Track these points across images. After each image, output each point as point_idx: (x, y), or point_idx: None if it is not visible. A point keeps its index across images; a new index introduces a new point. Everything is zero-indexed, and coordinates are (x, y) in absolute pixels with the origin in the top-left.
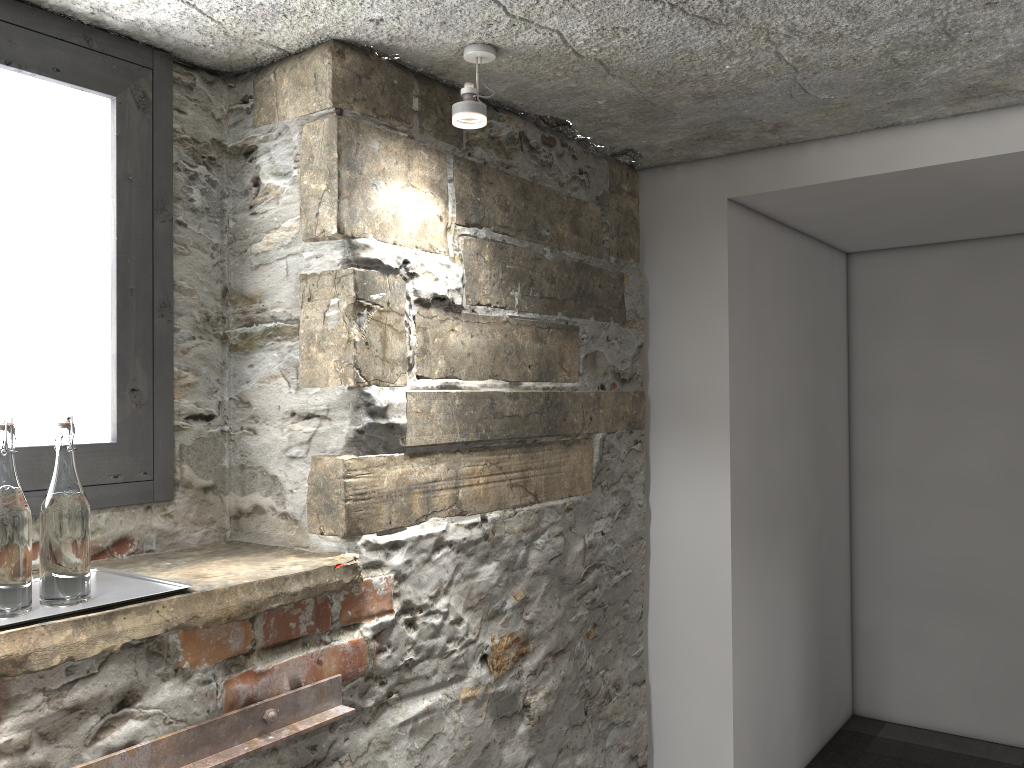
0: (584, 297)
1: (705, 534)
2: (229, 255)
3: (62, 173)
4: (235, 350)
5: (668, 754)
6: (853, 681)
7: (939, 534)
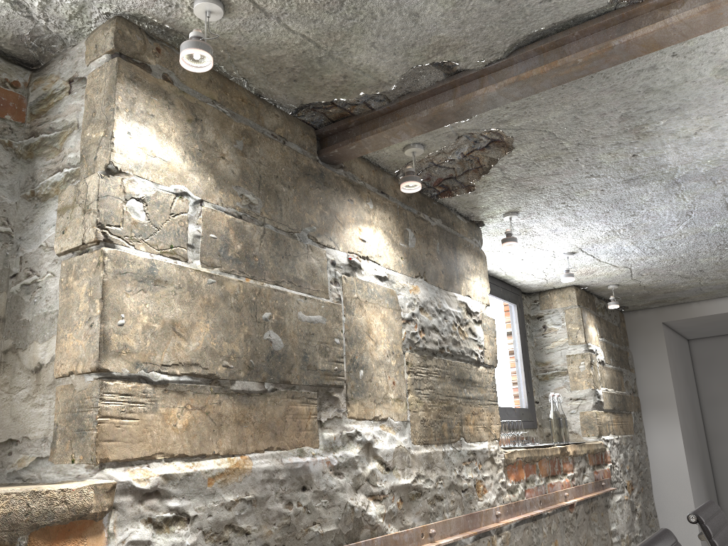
0: (621, 360)
1: (673, 452)
2: (535, 350)
3: (509, 328)
4: (540, 380)
5: None
6: None
7: None
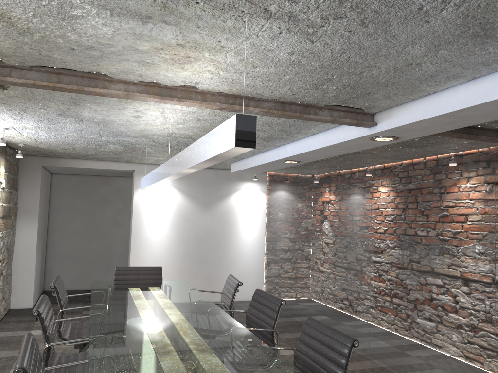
0: (13, 185)
1: (30, 239)
2: None
3: None
4: None
5: (16, 292)
6: (44, 282)
7: (69, 243)
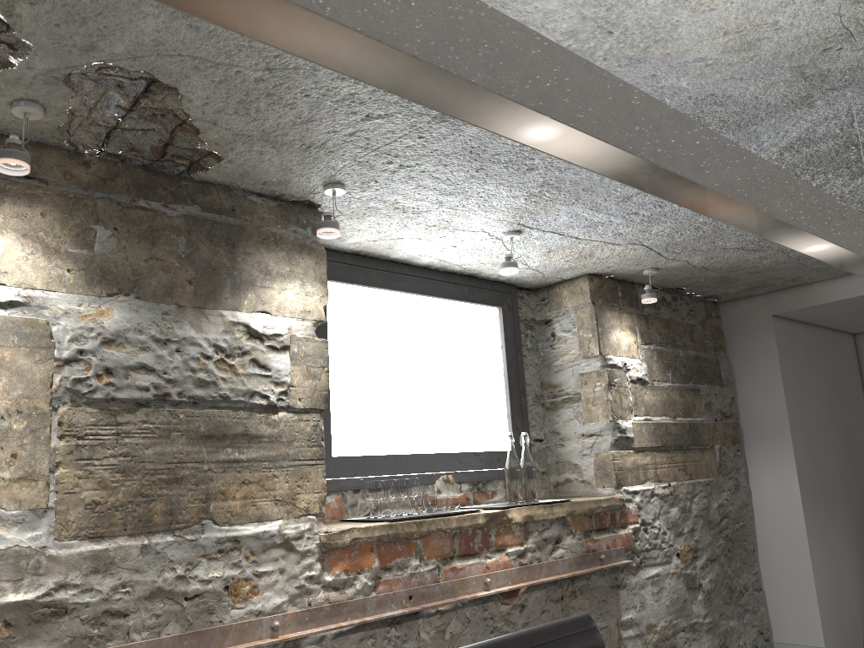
0: (700, 373)
1: (785, 500)
2: (542, 367)
3: (487, 340)
4: (548, 409)
5: (781, 633)
6: None
7: None
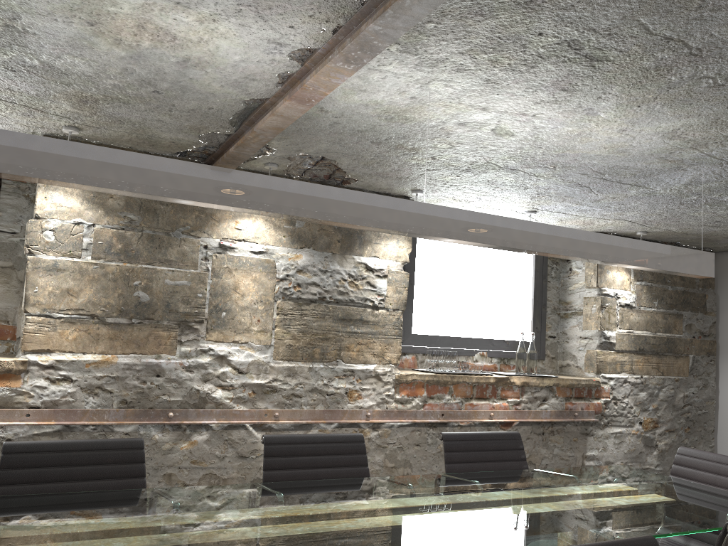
0: (685, 303)
1: None
2: (561, 290)
3: (522, 270)
4: (561, 318)
5: None
6: None
7: None
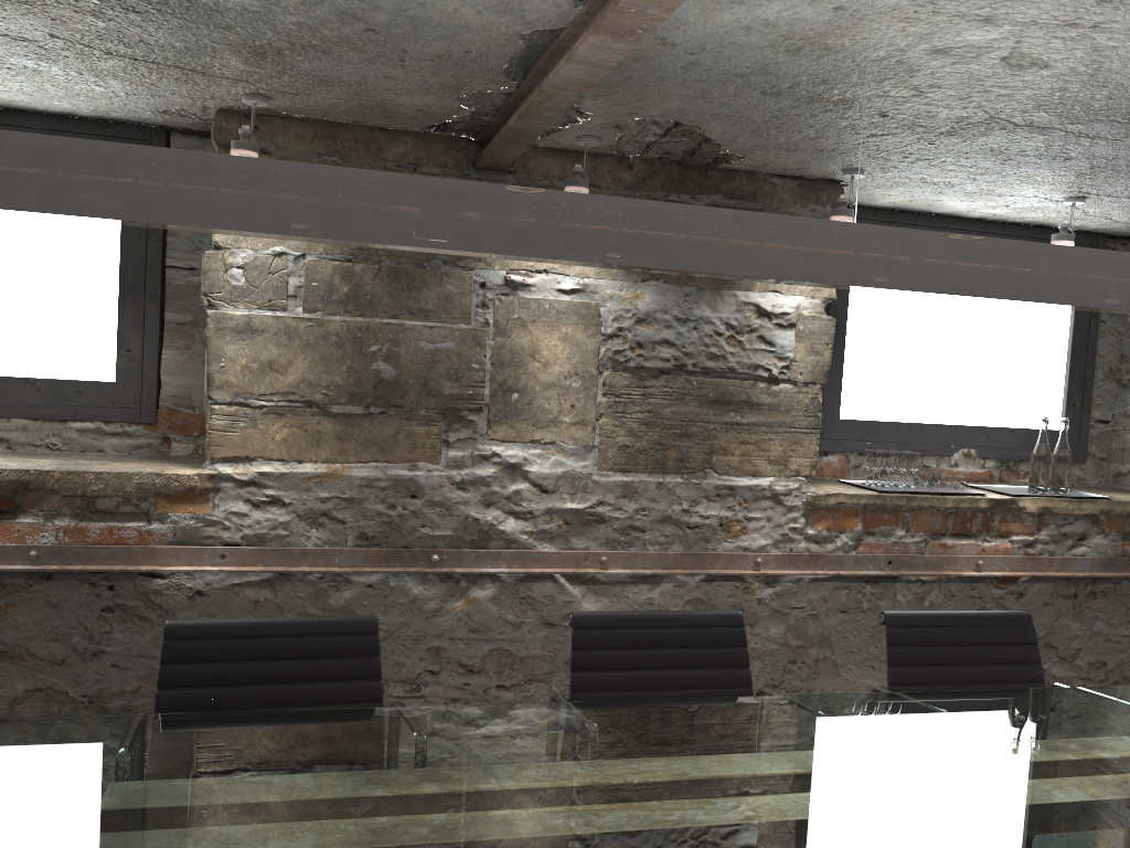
0: None
1: None
2: (1125, 336)
3: None
4: (1124, 387)
5: None
6: None
7: None
